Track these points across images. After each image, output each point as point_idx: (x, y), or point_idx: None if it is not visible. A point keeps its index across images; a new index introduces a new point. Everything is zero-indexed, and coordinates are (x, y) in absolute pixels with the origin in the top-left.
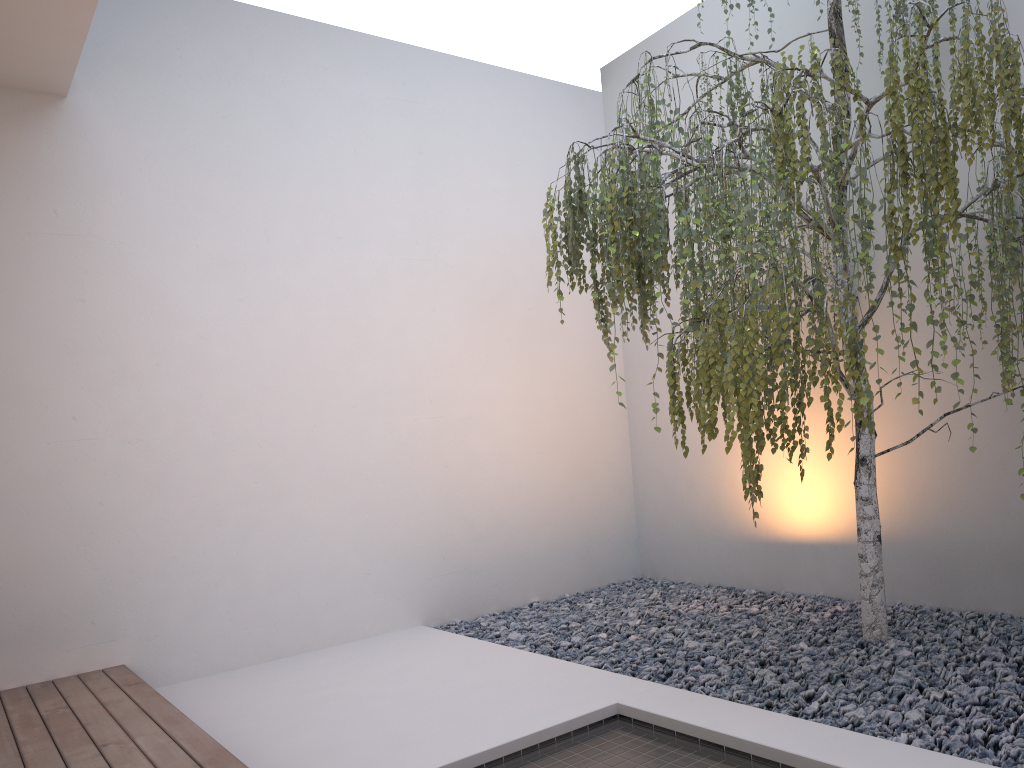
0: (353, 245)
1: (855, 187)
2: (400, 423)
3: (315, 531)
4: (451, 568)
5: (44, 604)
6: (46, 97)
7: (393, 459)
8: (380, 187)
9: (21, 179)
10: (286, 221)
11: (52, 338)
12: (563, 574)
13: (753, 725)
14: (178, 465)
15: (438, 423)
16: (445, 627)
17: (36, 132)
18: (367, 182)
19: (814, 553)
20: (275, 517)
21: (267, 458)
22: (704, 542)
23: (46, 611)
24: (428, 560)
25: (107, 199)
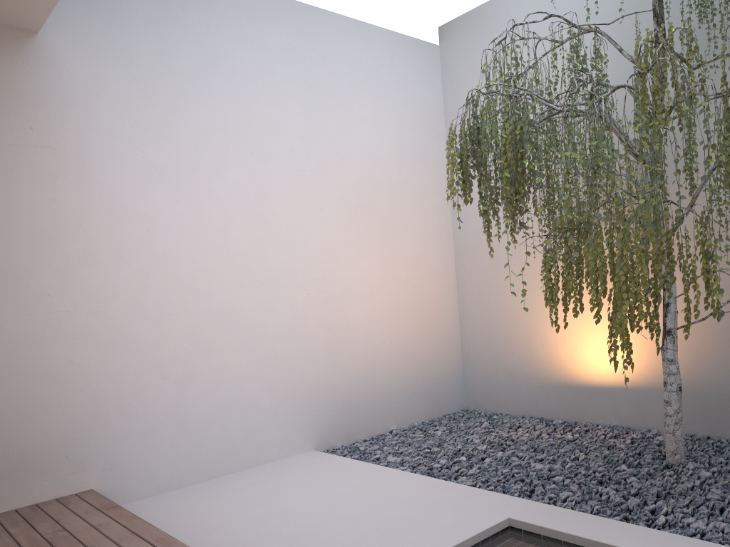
0: (261, 158)
1: None
2: (297, 296)
3: (235, 380)
4: (334, 406)
5: (28, 444)
6: (21, 33)
7: (292, 324)
8: (281, 113)
9: (2, 100)
10: (211, 139)
11: (30, 230)
12: (413, 408)
13: (627, 537)
14: (131, 331)
15: (324, 296)
16: (331, 451)
17: (14, 61)
18: (271, 109)
19: (609, 394)
20: (205, 370)
21: (199, 325)
22: (519, 384)
23: (30, 449)
24: (318, 400)
25: (72, 118)
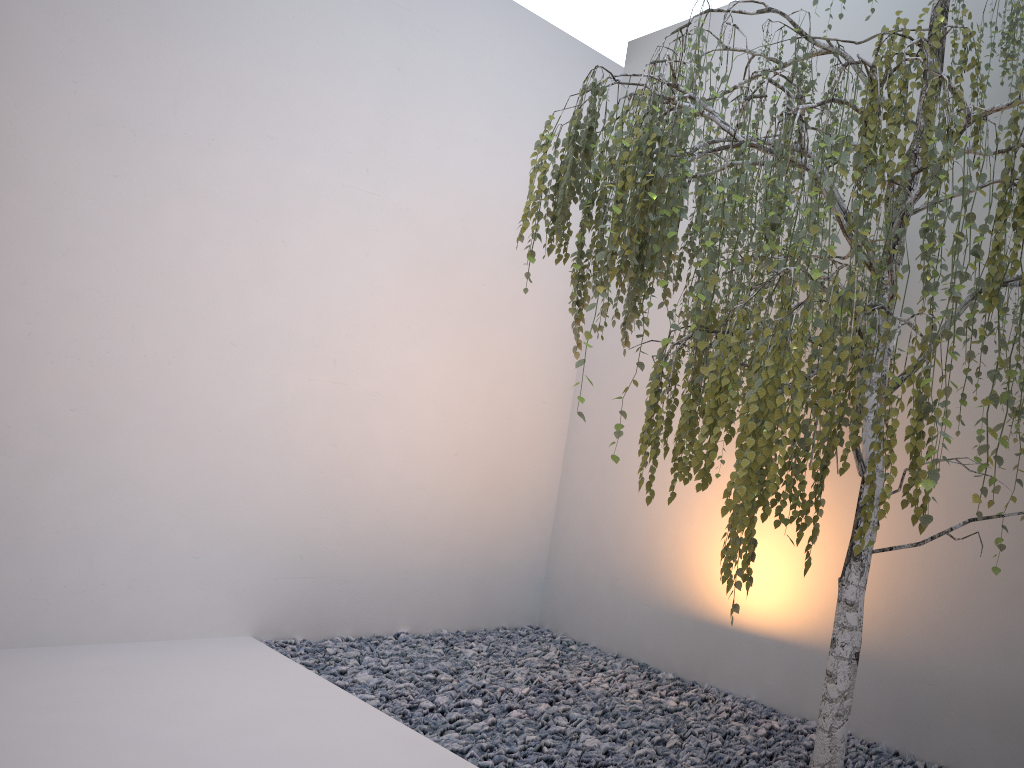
0: (286, 151)
1: None
2: (289, 379)
3: (138, 489)
4: (308, 571)
5: None
6: None
7: (268, 421)
8: (338, 93)
9: None
10: (206, 97)
11: None
12: (446, 605)
13: None
14: None
15: (337, 390)
16: (280, 644)
17: None
18: (323, 82)
19: (755, 647)
20: (87, 460)
21: (97, 382)
22: (623, 602)
23: None
24: (280, 556)
25: None
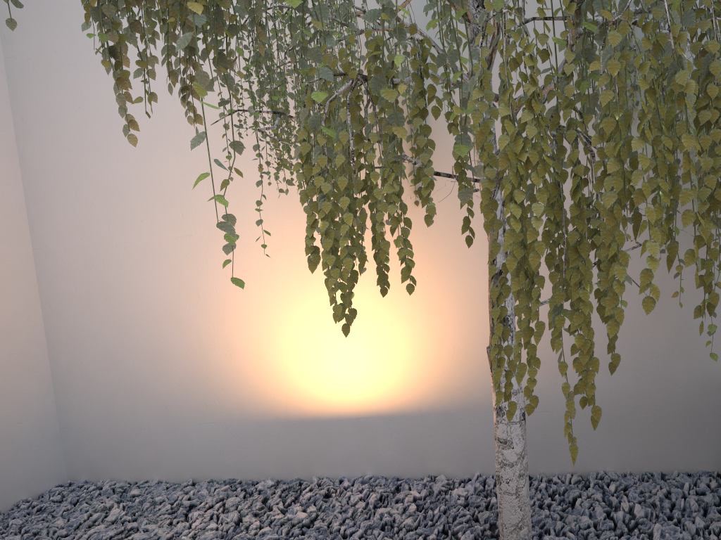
0: None
1: None
2: None
3: None
4: None
5: None
6: None
7: None
8: None
9: None
10: None
11: None
12: None
13: None
14: None
15: None
16: None
17: None
18: None
19: (359, 428)
20: None
21: None
22: (183, 427)
23: None
24: None
25: None
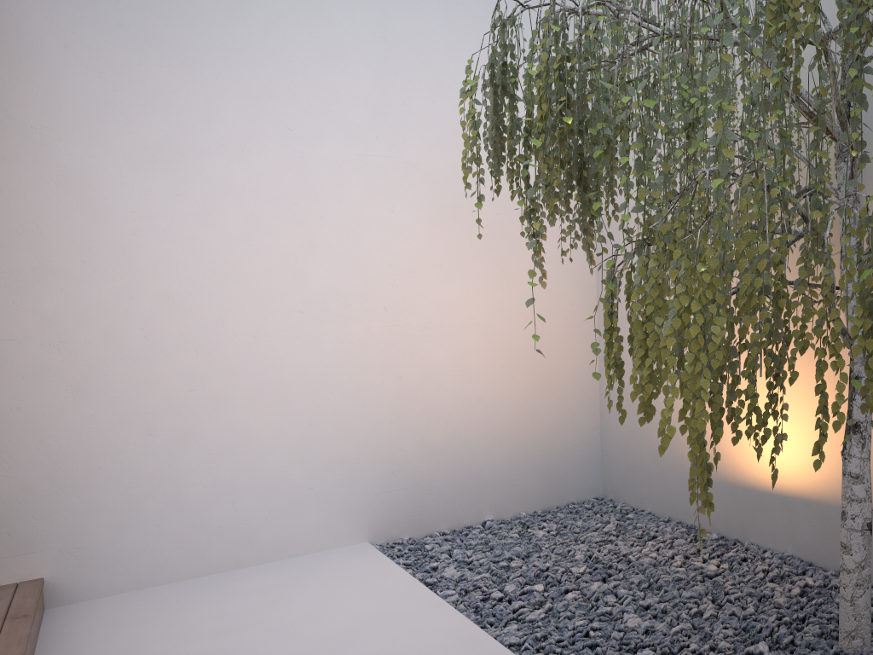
0: (305, 138)
1: (868, 78)
2: (351, 331)
3: (255, 443)
4: (401, 484)
5: None
6: None
7: (342, 369)
8: (337, 75)
9: None
10: (231, 109)
11: None
12: (520, 492)
13: None
14: (105, 370)
15: (393, 332)
16: (390, 546)
17: None
18: (323, 69)
19: (785, 506)
20: (211, 427)
21: (204, 365)
22: (667, 472)
23: None
24: (376, 475)
25: (28, 78)
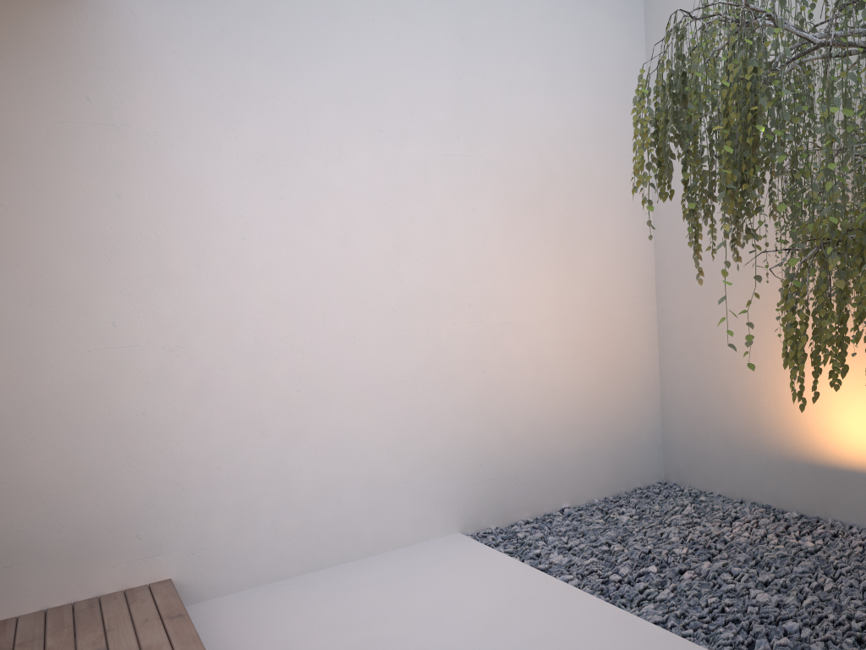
0: (394, 139)
1: None
2: (440, 328)
3: (357, 440)
4: (487, 475)
5: (89, 519)
6: None
7: (433, 365)
8: (421, 76)
9: (50, 61)
10: (327, 112)
11: (88, 238)
12: (592, 479)
13: None
14: (220, 373)
15: (476, 328)
16: (481, 535)
17: (64, 8)
18: (408, 70)
19: None
20: (317, 426)
21: (309, 365)
22: (737, 455)
23: (91, 526)
24: (465, 467)
25: (142, 85)
